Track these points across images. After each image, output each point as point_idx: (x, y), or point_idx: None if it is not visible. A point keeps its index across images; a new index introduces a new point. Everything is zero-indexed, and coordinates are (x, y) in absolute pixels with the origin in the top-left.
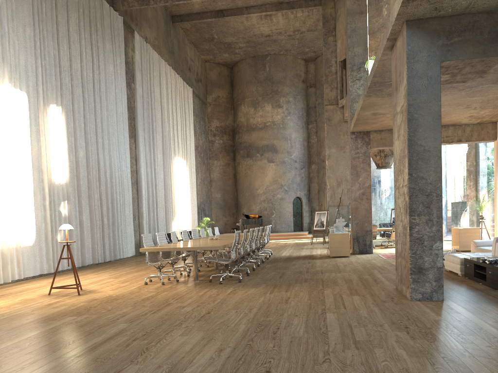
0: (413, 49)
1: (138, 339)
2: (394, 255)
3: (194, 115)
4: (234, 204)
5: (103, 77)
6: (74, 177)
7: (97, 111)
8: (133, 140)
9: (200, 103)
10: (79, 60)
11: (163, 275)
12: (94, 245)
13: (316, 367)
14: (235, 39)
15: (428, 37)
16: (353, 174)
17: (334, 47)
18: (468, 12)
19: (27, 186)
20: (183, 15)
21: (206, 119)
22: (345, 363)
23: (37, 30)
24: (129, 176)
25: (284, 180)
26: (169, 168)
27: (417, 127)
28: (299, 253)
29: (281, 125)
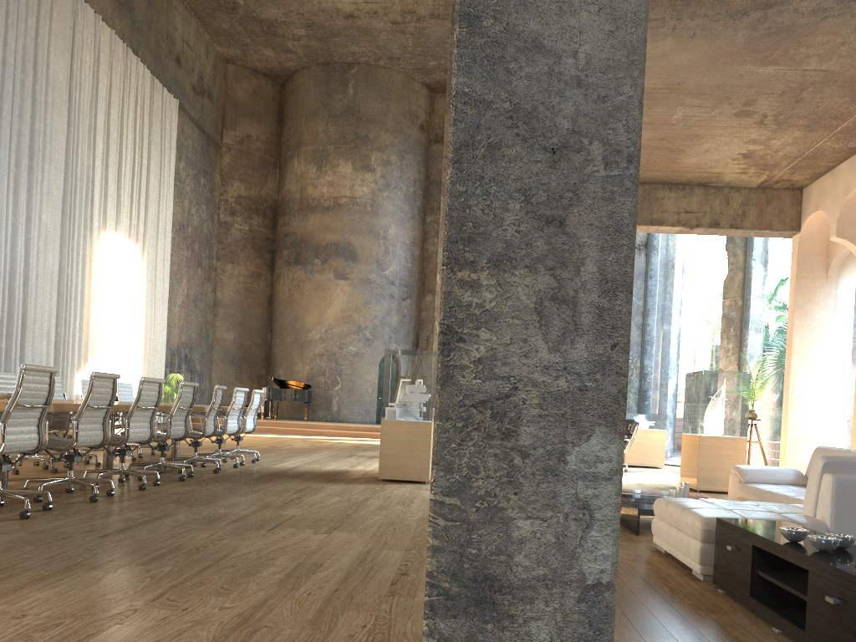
0: None
1: None
2: None
3: (183, 160)
4: (263, 358)
5: None
6: None
7: None
8: None
9: (202, 139)
10: None
11: None
12: None
13: None
14: (282, 13)
15: None
16: None
17: None
18: None
19: None
20: None
21: (218, 177)
22: None
23: None
24: None
25: (365, 318)
26: (83, 251)
27: None
28: (326, 465)
29: (370, 207)
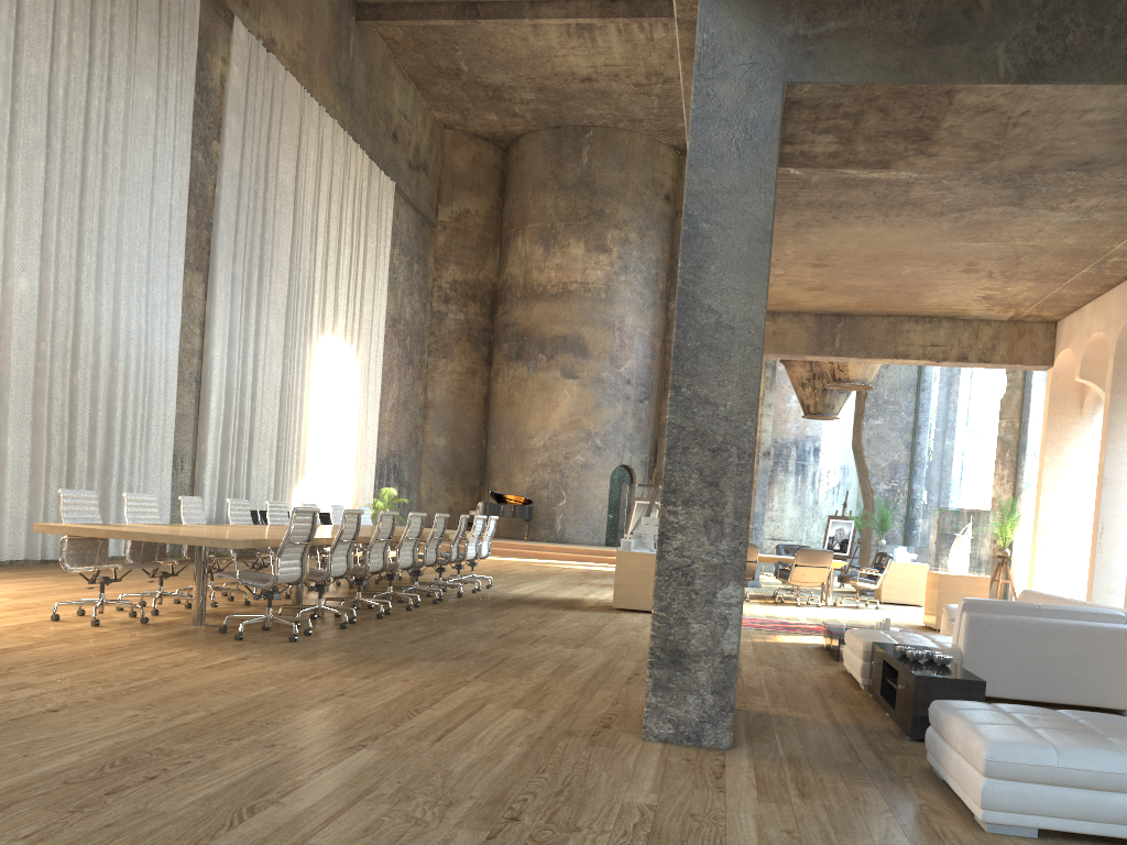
0: (714, 43)
1: None
2: (771, 621)
3: (397, 247)
4: (476, 467)
5: (120, 111)
6: None
7: (88, 188)
8: (200, 276)
9: (416, 220)
10: (45, 57)
11: (108, 602)
12: (34, 514)
13: None
14: (510, 78)
15: (759, 13)
16: None
17: None
18: None
19: None
20: (384, 5)
21: (432, 260)
22: None
23: None
24: (174, 360)
25: (595, 424)
26: (303, 359)
27: (704, 260)
28: (559, 592)
29: (604, 294)
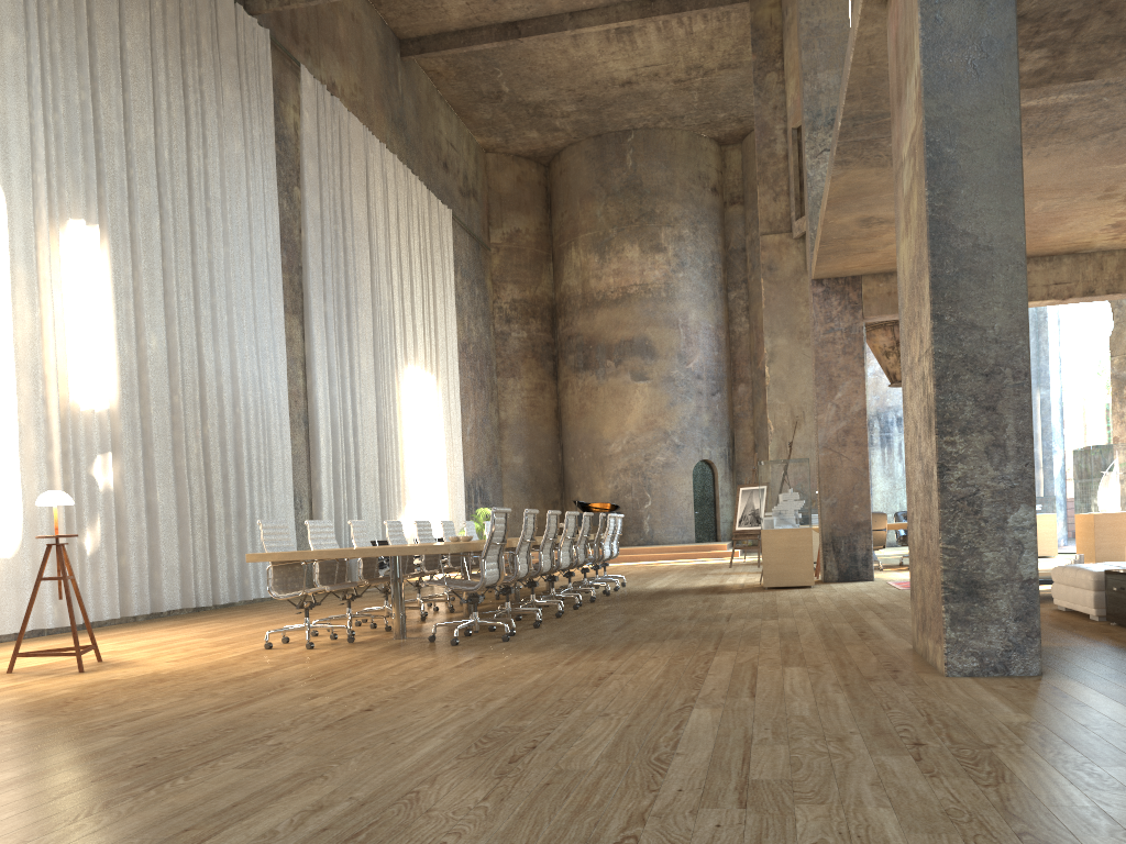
0: None
1: (112, 777)
2: None
3: (458, 273)
4: (555, 481)
5: (216, 167)
6: (132, 397)
7: (197, 244)
8: (297, 319)
9: (472, 245)
10: (150, 121)
11: (314, 626)
12: (186, 564)
13: None
14: (550, 93)
15: None
16: (820, 383)
17: (781, 96)
18: None
19: (1, 411)
20: (426, 38)
21: (490, 283)
22: None
23: (35, 39)
24: (285, 402)
25: (671, 422)
26: (392, 391)
27: (953, 185)
28: (693, 583)
29: (664, 293)
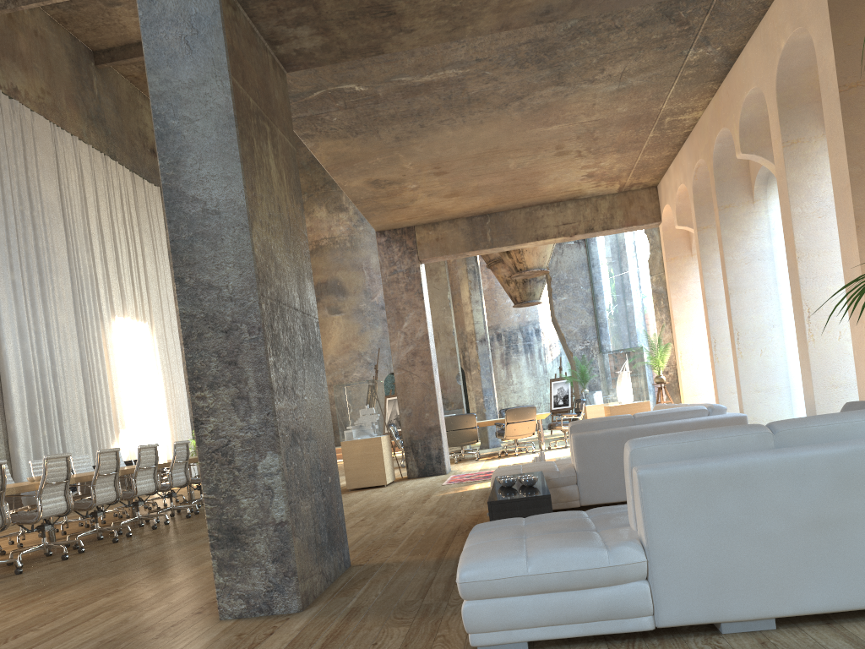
0: None
1: None
2: (479, 473)
3: None
4: None
5: None
6: None
7: None
8: None
9: None
10: None
11: None
12: None
13: None
14: None
15: None
16: (390, 316)
17: None
18: None
19: None
20: (115, 49)
21: None
22: None
23: None
24: None
25: (363, 345)
26: (99, 339)
27: (180, 154)
28: None
29: (349, 243)
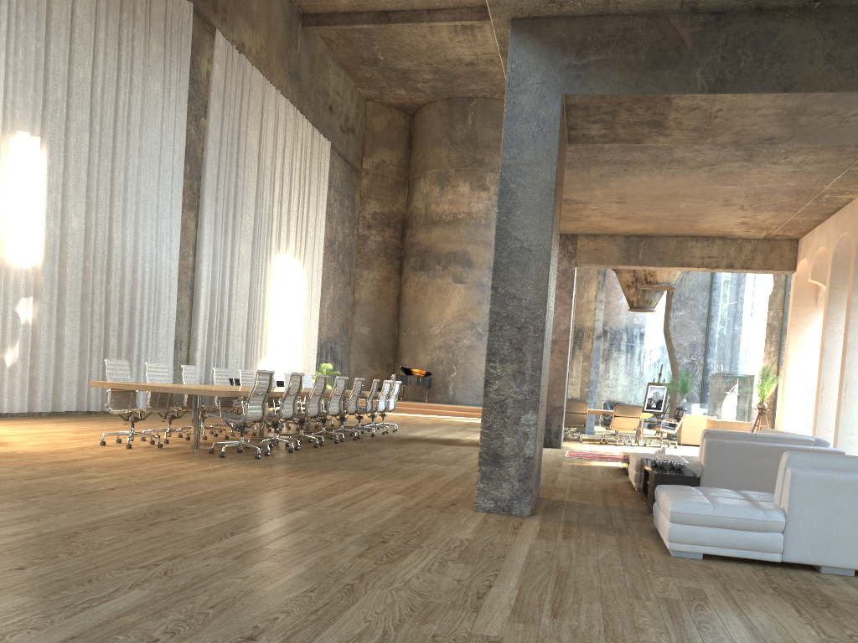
0: (518, 70)
1: None
2: (591, 453)
3: (332, 188)
4: (391, 349)
5: (138, 100)
6: (54, 260)
7: (117, 155)
8: (193, 213)
9: (346, 168)
10: (89, 66)
11: (136, 433)
12: (82, 380)
13: (112, 572)
14: (414, 64)
15: (546, 51)
16: None
17: None
18: (614, 11)
19: None
20: (322, 15)
21: (358, 197)
22: (171, 572)
23: (5, 4)
24: (175, 273)
25: (478, 316)
26: (265, 271)
27: (512, 207)
28: (444, 435)
29: (484, 221)
